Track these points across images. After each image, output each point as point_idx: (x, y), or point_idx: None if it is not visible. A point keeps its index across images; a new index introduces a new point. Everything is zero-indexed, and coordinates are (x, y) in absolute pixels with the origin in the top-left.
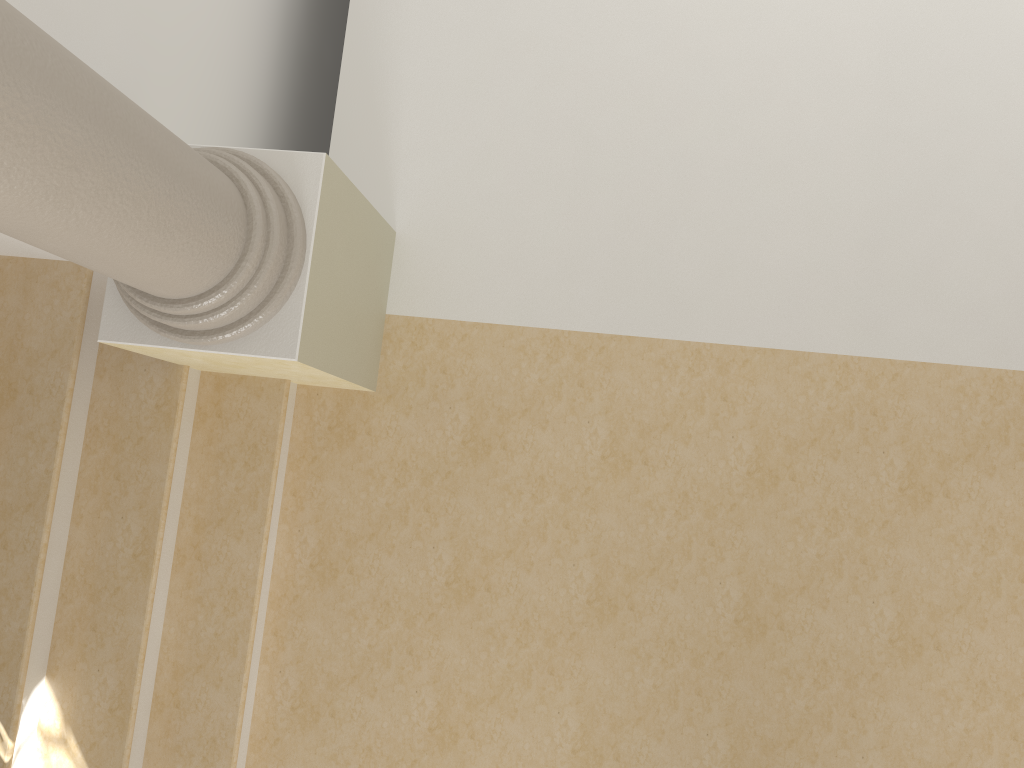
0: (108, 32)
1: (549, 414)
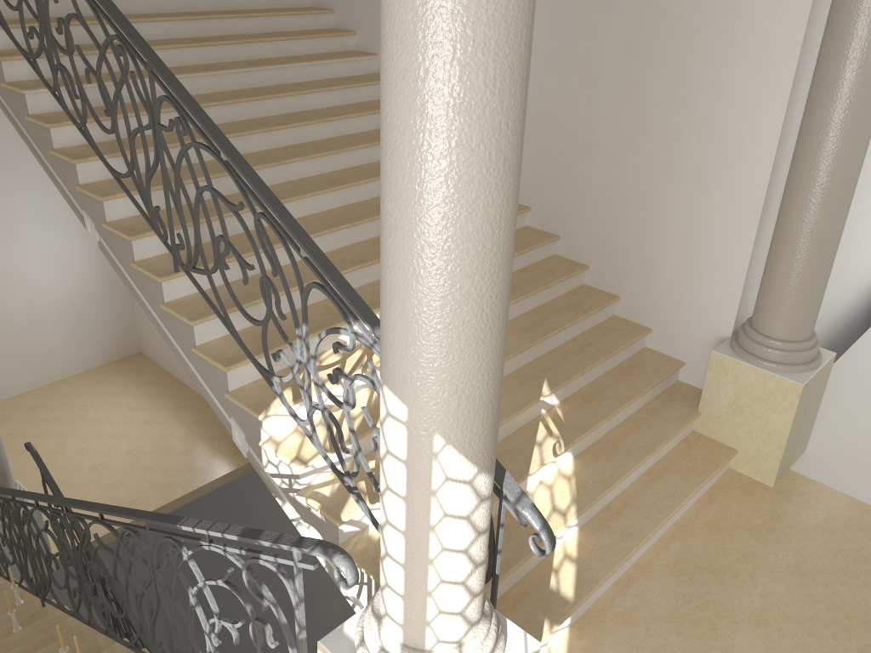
0: None
1: None
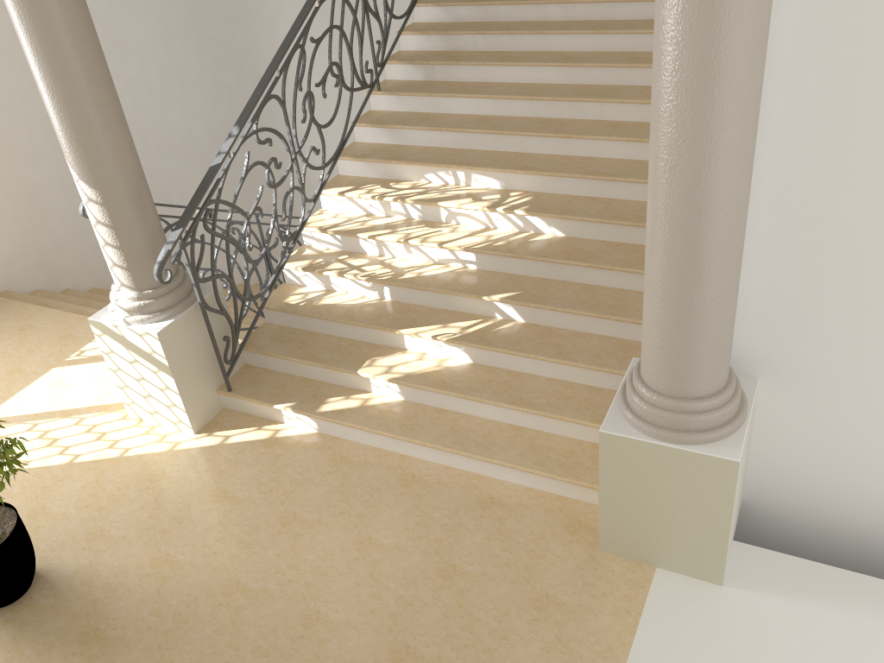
0: (820, 357)
1: (552, 655)
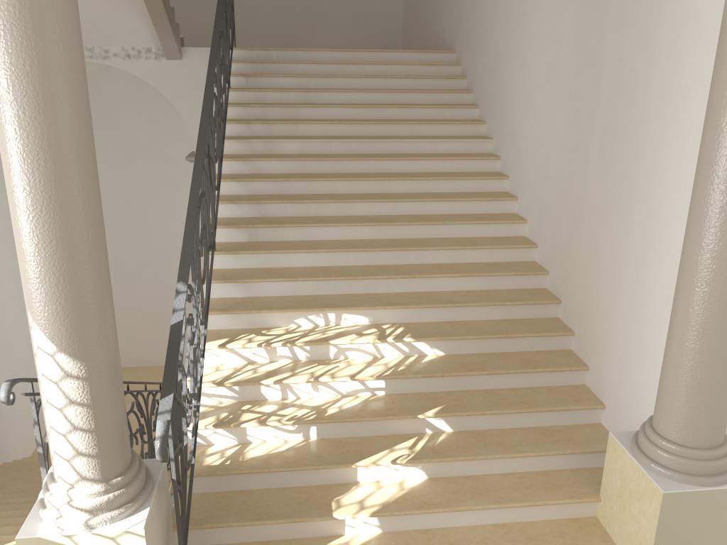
0: None
1: None
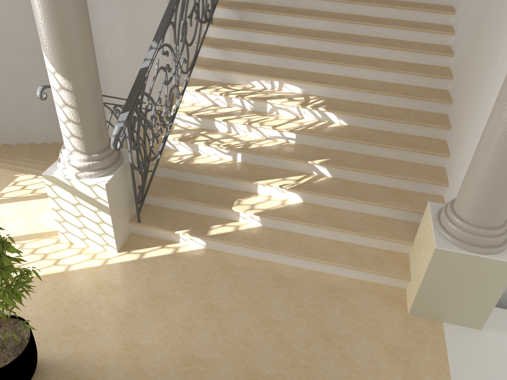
0: None
1: None
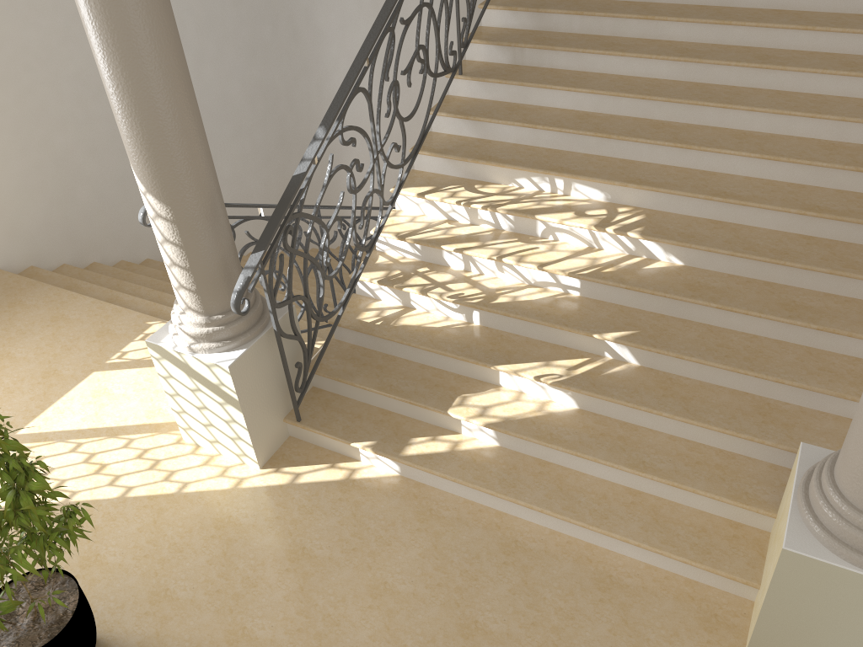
0: None
1: None
